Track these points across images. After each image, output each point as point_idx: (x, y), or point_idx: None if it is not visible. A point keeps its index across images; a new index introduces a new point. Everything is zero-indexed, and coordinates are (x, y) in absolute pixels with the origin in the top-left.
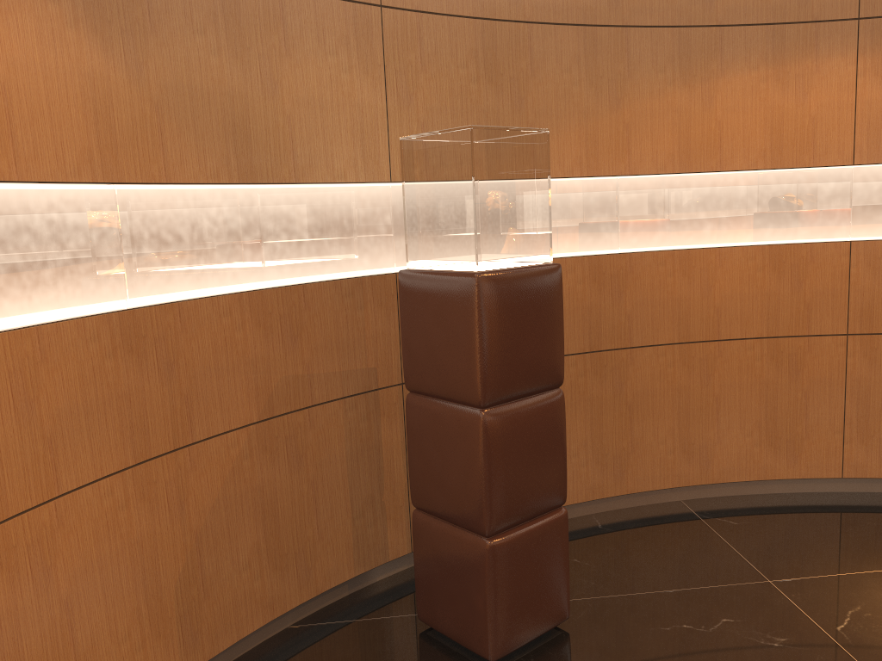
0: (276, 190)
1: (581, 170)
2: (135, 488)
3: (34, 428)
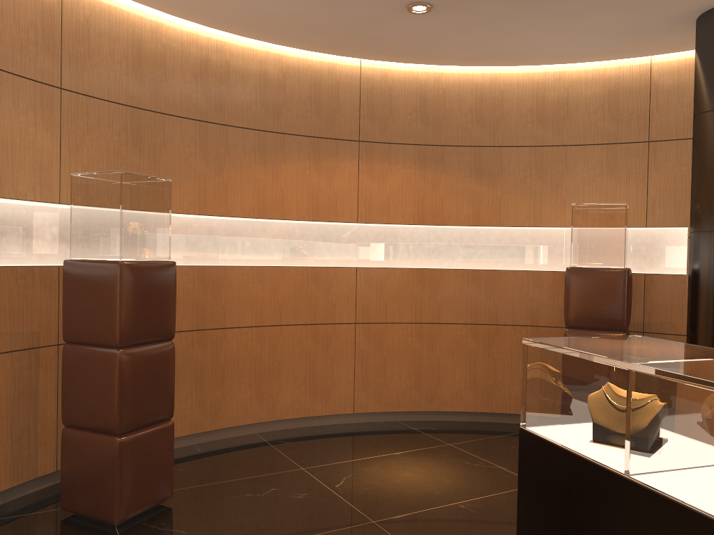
0: None
1: (195, 210)
2: None
3: None
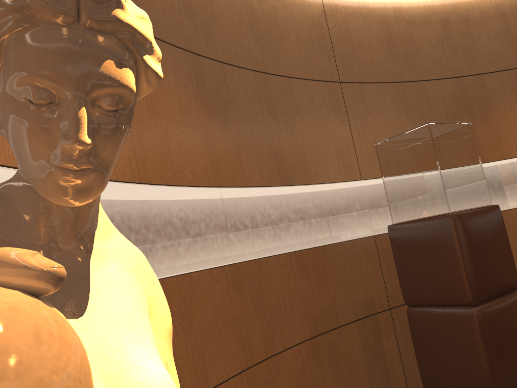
0: (300, 189)
1: None
2: (248, 386)
3: (192, 341)
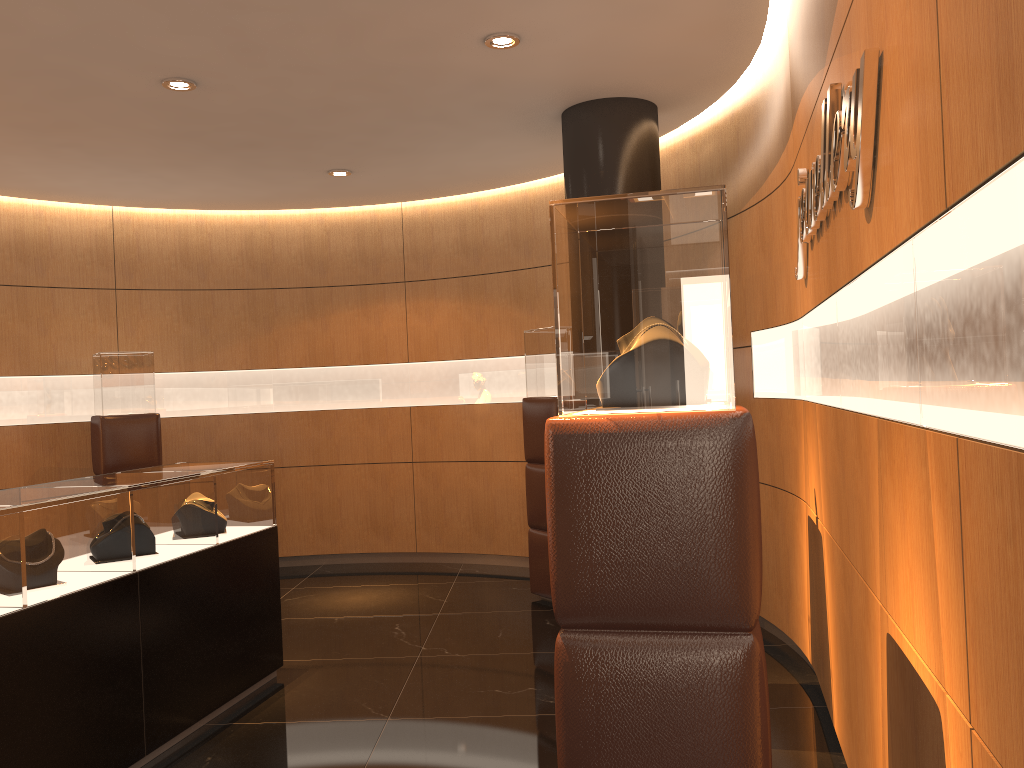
0: (44, 378)
1: (247, 366)
2: None
3: None
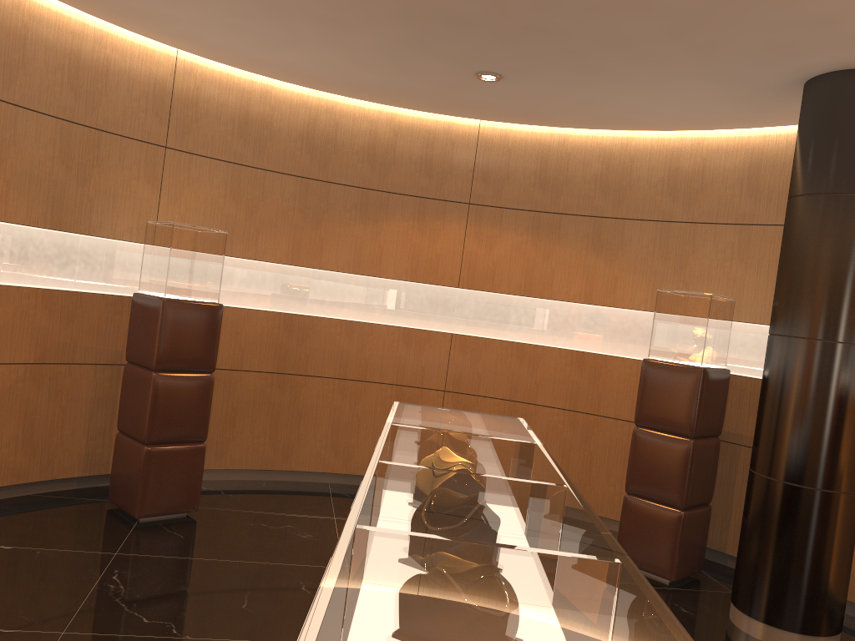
0: (74, 237)
1: (287, 260)
2: None
3: None
